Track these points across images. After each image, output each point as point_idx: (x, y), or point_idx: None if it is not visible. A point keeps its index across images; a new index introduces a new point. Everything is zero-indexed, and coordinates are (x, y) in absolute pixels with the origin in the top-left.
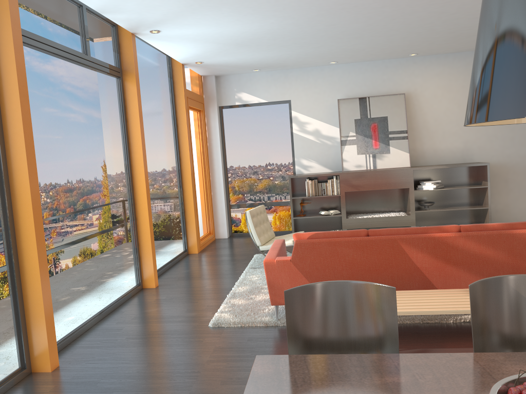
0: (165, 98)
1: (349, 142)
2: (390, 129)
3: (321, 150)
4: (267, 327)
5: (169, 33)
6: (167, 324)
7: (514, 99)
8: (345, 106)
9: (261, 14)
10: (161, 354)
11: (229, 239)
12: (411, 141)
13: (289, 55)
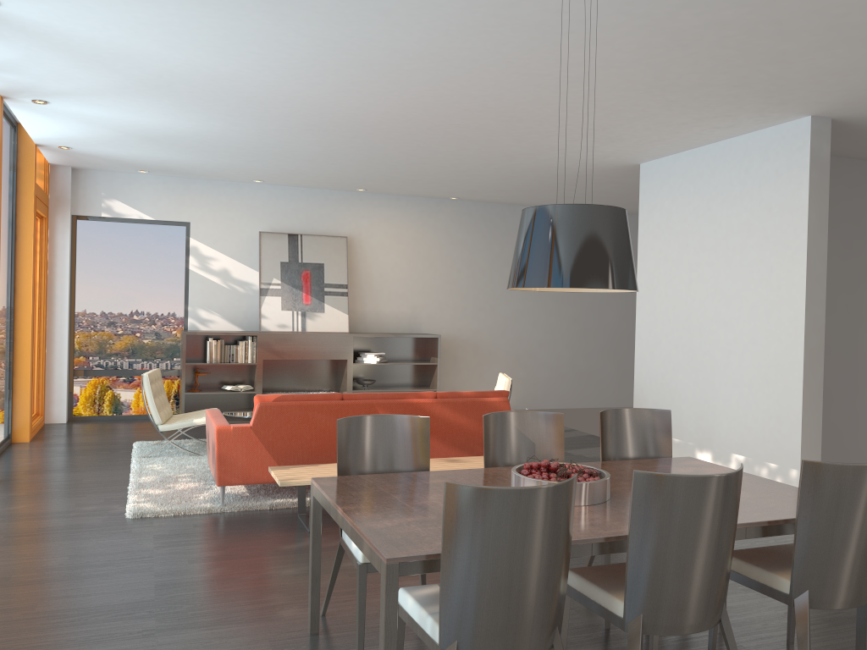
0: (7, 193)
1: (271, 292)
2: (327, 281)
3: (229, 298)
4: (211, 514)
5: (59, 107)
6: (58, 520)
7: (543, 277)
8: (269, 243)
9: (209, 114)
10: (81, 547)
11: (70, 424)
12: (350, 299)
13: (206, 162)
